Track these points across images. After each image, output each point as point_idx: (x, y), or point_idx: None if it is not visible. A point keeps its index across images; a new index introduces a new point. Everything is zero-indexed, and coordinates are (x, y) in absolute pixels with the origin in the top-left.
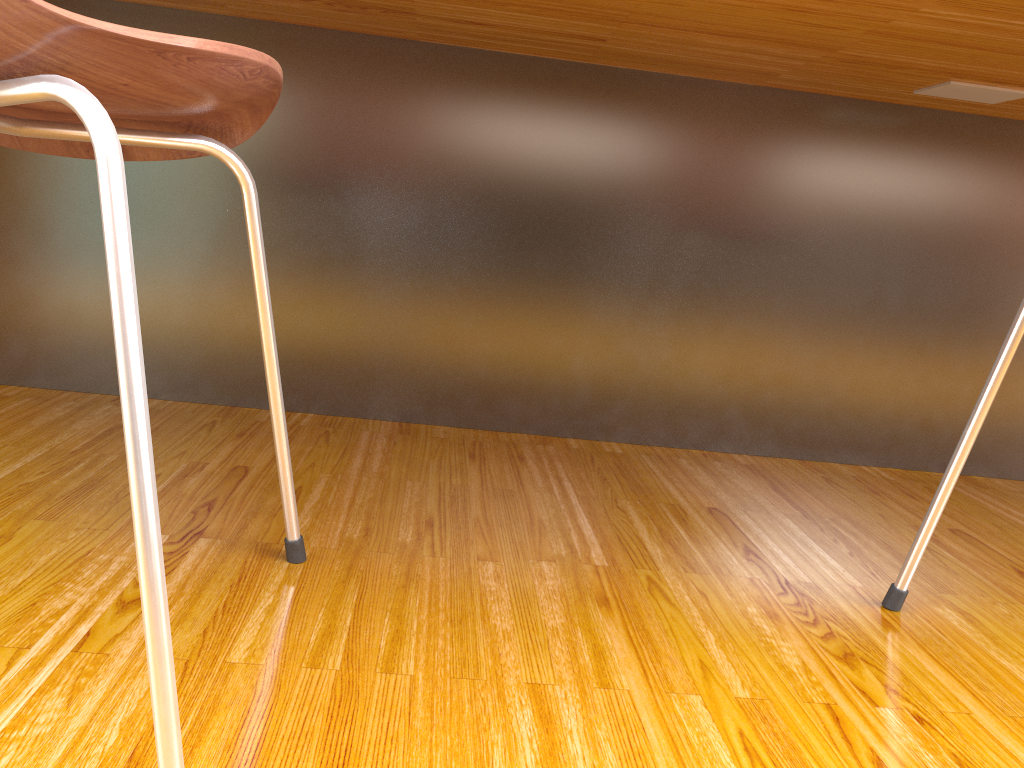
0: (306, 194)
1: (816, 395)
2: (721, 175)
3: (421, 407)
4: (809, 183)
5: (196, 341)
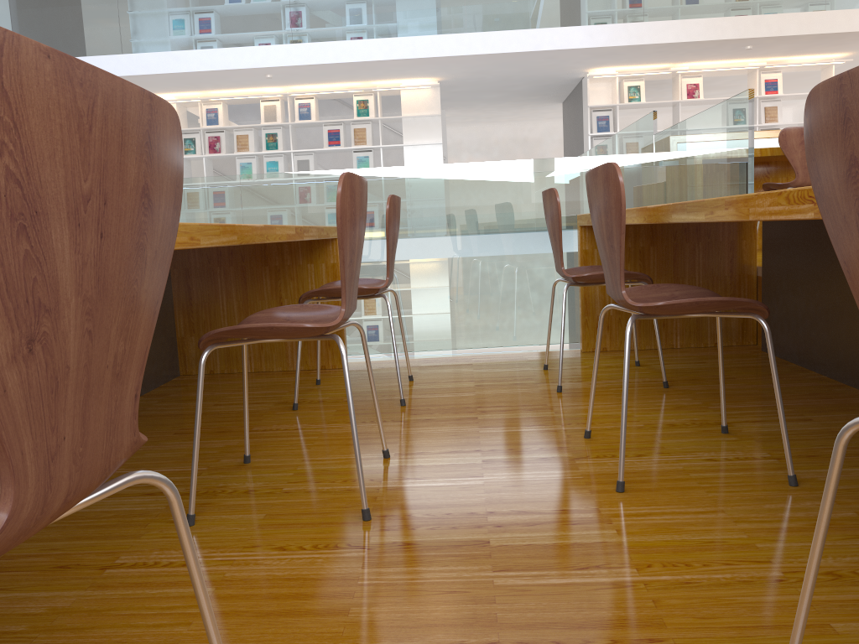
0: (823, 282)
1: None
2: None
3: (851, 378)
4: None
5: (803, 342)
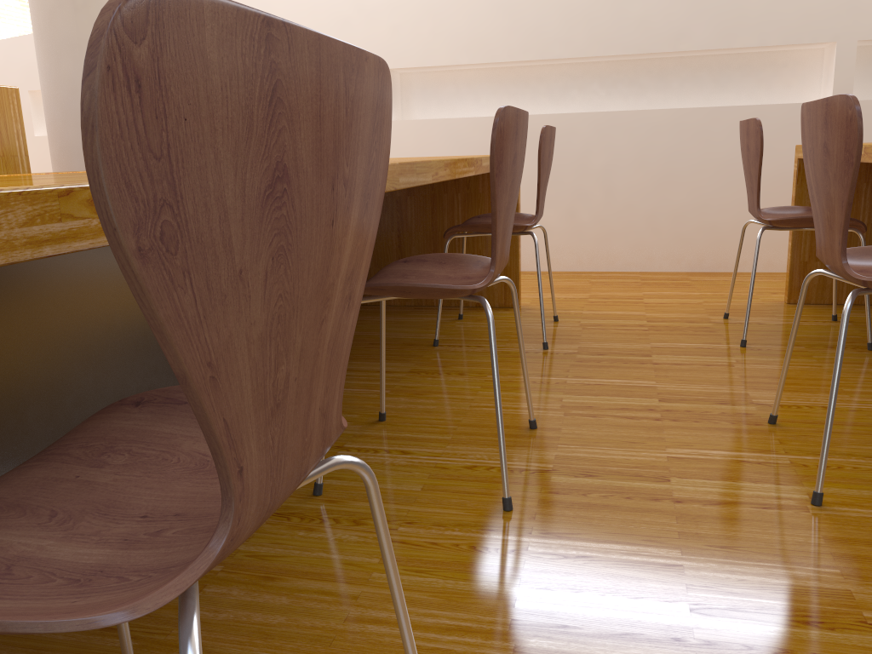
0: None
1: (99, 402)
2: (5, 275)
3: None
4: (56, 262)
5: None
